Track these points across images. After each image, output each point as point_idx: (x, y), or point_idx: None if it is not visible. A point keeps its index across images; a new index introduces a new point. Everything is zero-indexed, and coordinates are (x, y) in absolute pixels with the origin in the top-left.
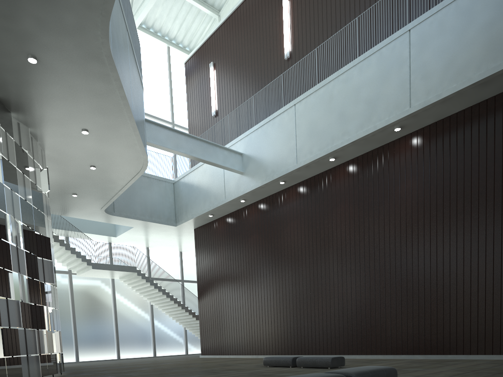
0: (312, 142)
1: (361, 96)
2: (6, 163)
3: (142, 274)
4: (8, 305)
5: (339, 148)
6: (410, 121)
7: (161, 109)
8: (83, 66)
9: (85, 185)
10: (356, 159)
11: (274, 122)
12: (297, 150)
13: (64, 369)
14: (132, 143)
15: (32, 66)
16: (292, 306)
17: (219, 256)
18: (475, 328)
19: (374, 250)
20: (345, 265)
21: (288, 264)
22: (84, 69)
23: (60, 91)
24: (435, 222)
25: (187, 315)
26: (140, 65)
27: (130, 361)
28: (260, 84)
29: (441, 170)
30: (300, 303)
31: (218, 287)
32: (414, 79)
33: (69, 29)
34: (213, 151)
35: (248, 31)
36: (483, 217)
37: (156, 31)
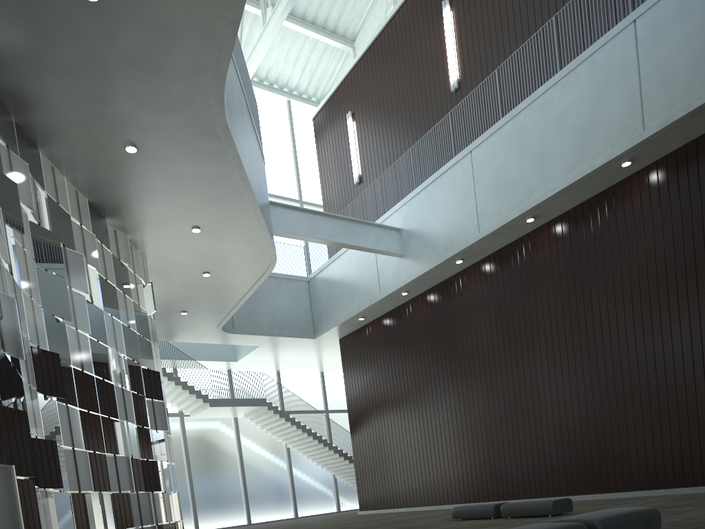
0: (499, 199)
1: (568, 126)
2: (104, 283)
3: (274, 408)
4: (117, 463)
5: (539, 202)
6: (645, 149)
7: (285, 184)
8: (192, 146)
9: (196, 298)
10: (566, 214)
11: (443, 180)
12: (478, 214)
13: None
14: (256, 236)
15: (131, 156)
16: (484, 433)
17: (376, 373)
18: None
19: (603, 341)
20: (559, 367)
21: (475, 374)
22: (194, 150)
23: (165, 182)
24: (695, 290)
25: (336, 457)
26: (259, 132)
27: (265, 525)
28: (419, 131)
29: (699, 213)
30: (496, 427)
31: (378, 416)
32: (647, 88)
33: (176, 103)
34: (361, 231)
35: (397, 61)
36: None
37: (271, 83)
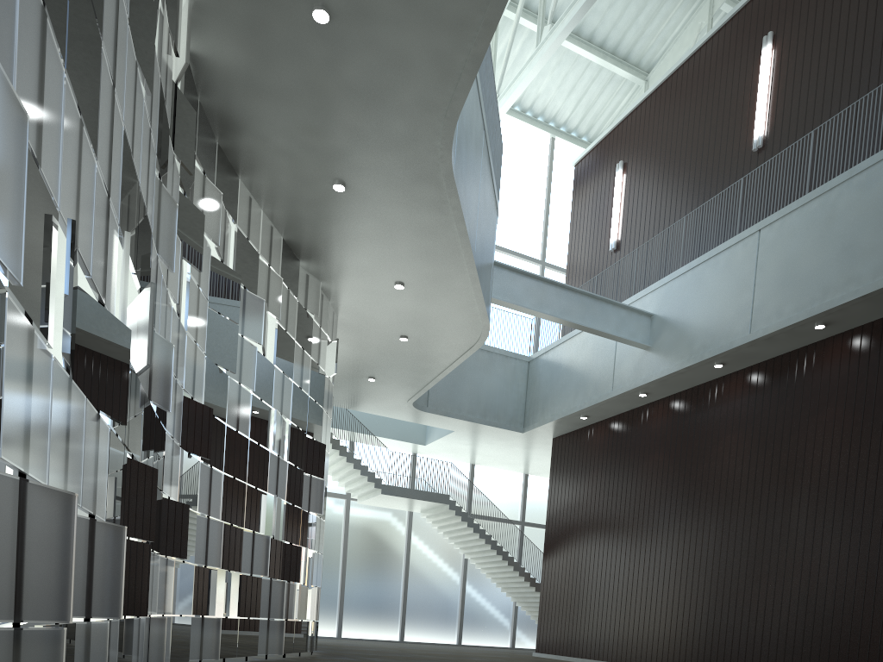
0: (783, 295)
1: None
2: (282, 335)
3: (456, 508)
4: (254, 542)
5: (835, 306)
6: None
7: (527, 239)
8: (409, 191)
9: (388, 364)
10: (870, 326)
11: (717, 262)
12: (753, 310)
13: (317, 646)
14: (468, 302)
15: (338, 195)
16: (708, 585)
17: (589, 488)
18: None
19: None
20: (821, 519)
21: (711, 509)
22: (410, 195)
23: (371, 228)
24: None
25: (521, 582)
26: (498, 178)
27: (418, 646)
28: (701, 195)
29: None
30: (725, 581)
31: (581, 540)
32: None
33: (396, 141)
34: (602, 311)
35: (691, 106)
36: None
37: (536, 115)
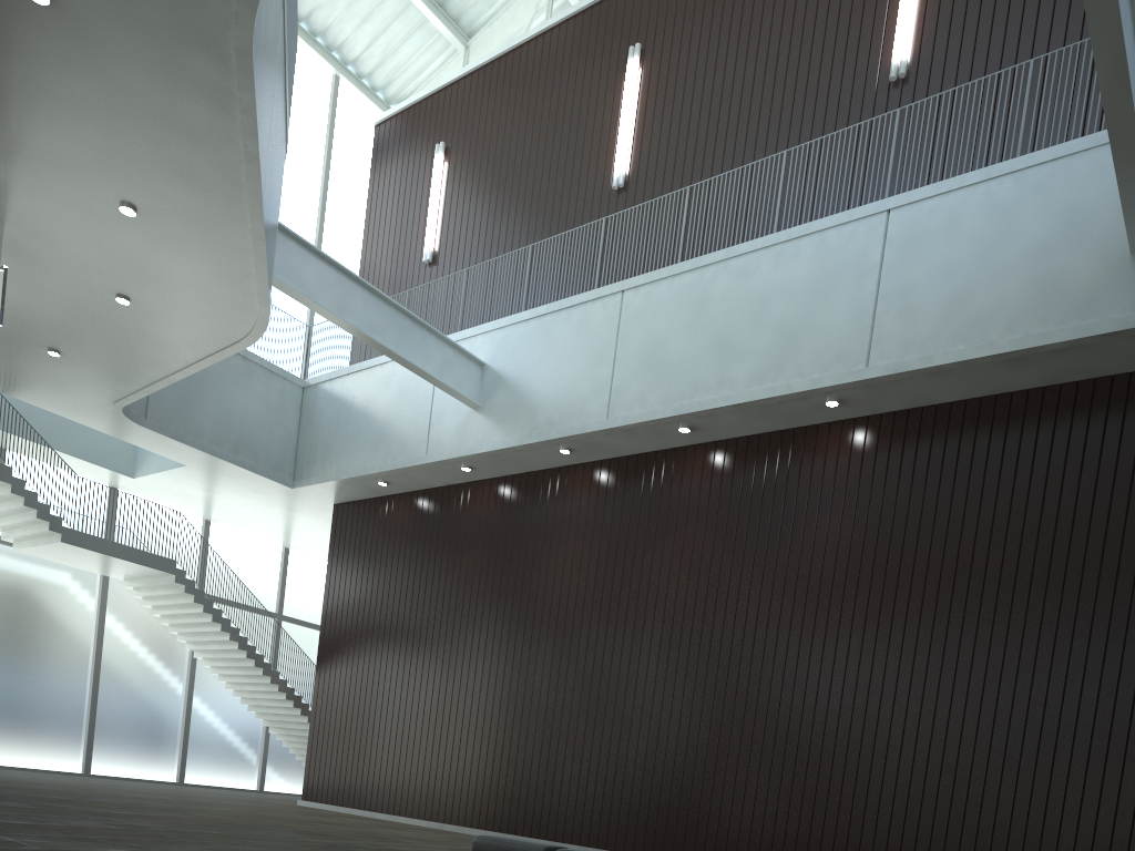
0: (648, 381)
1: (770, 316)
2: None
3: (187, 582)
4: None
5: (705, 409)
6: (860, 394)
7: (297, 210)
8: (170, 52)
9: (89, 336)
10: (735, 442)
11: (571, 317)
12: (612, 390)
13: None
14: (242, 271)
15: (34, 8)
16: (541, 727)
17: (386, 581)
18: (924, 845)
19: (743, 643)
20: (674, 661)
21: (548, 632)
22: (172, 61)
23: (92, 94)
24: (877, 612)
25: (281, 700)
26: (291, 97)
27: (119, 784)
28: (548, 225)
29: (905, 510)
30: (561, 724)
31: (372, 651)
32: (884, 312)
33: None
34: (422, 341)
35: (538, 102)
36: (971, 623)
37: (314, 32)
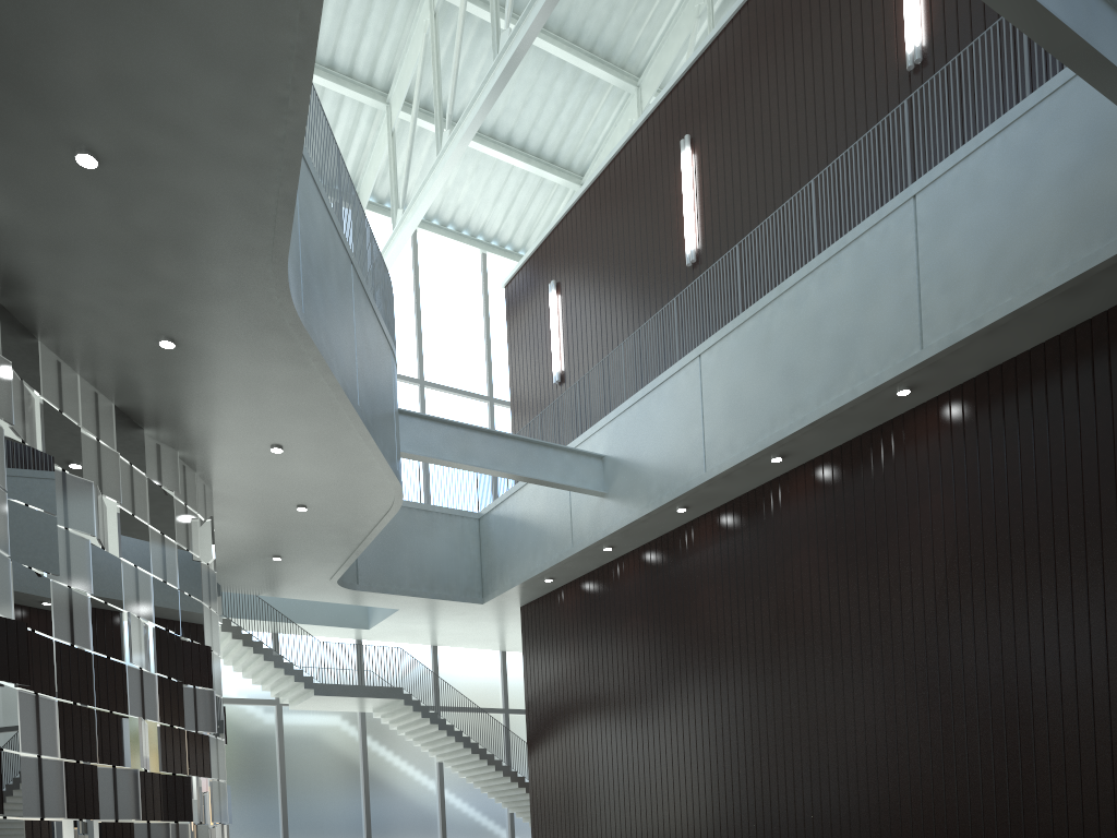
0: (733, 427)
1: (826, 332)
2: (128, 520)
3: (414, 702)
4: (116, 779)
5: (785, 436)
6: (927, 375)
7: (468, 372)
8: (254, 343)
9: (293, 539)
10: (830, 455)
11: (662, 392)
12: (705, 445)
13: None
14: (367, 461)
15: (169, 352)
16: (708, 764)
17: (567, 662)
18: (1092, 813)
19: (871, 644)
20: (812, 676)
21: (700, 675)
22: (258, 348)
23: (222, 387)
24: (995, 580)
25: (508, 783)
26: (389, 314)
27: None
28: (642, 317)
29: (1003, 471)
30: (724, 758)
31: (566, 726)
32: (928, 291)
33: (222, 290)
34: (542, 457)
35: (619, 217)
36: (1096, 567)
37: (459, 228)
